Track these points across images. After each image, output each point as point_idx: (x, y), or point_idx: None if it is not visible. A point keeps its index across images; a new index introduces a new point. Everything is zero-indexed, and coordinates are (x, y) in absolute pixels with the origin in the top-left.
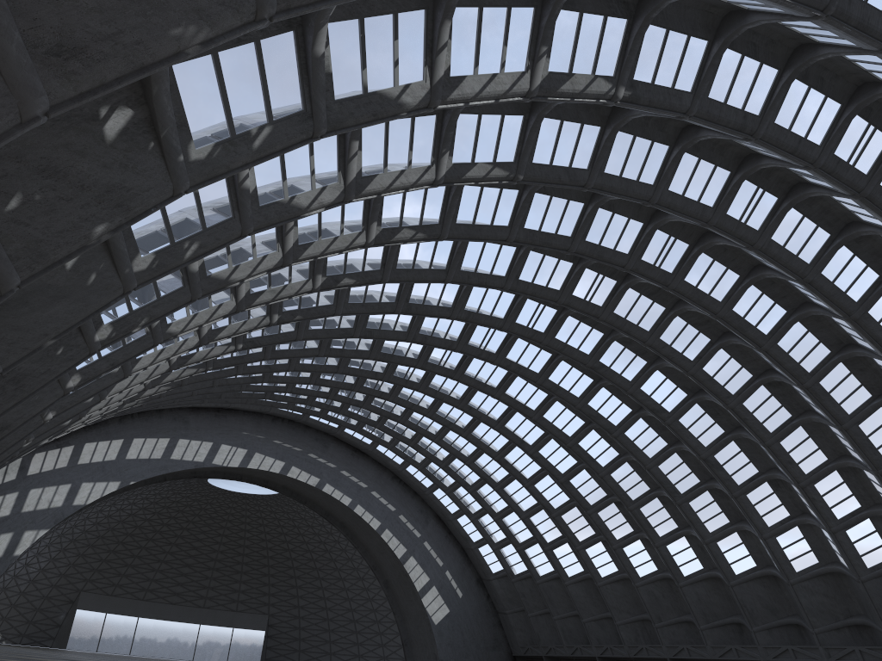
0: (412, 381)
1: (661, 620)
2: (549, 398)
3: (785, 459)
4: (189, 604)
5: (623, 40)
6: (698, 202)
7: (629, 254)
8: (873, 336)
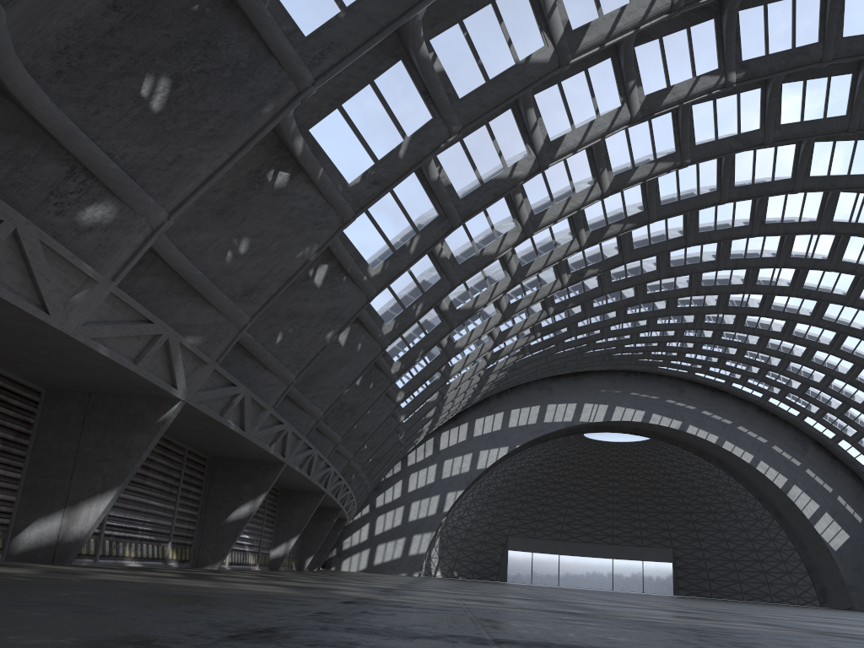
0: (725, 324)
1: None
2: None
3: None
4: (599, 542)
5: (716, 37)
6: None
7: None
8: None
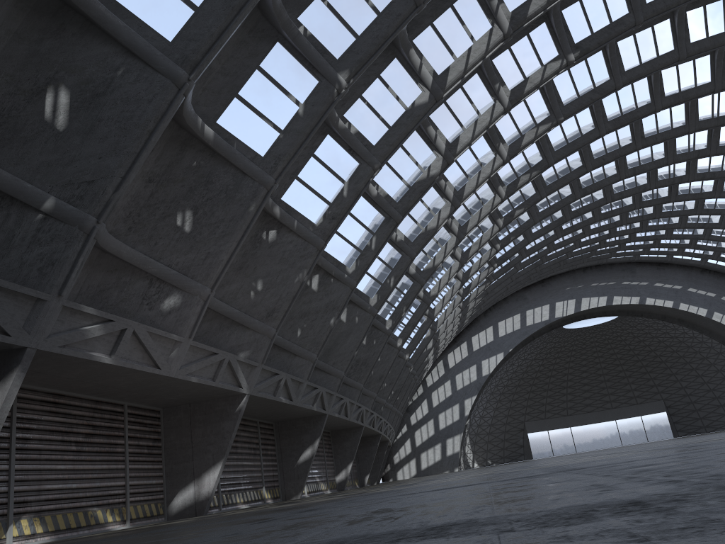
0: (646, 215)
1: None
2: None
3: None
4: (600, 409)
5: (550, 33)
6: None
7: (712, 81)
8: None
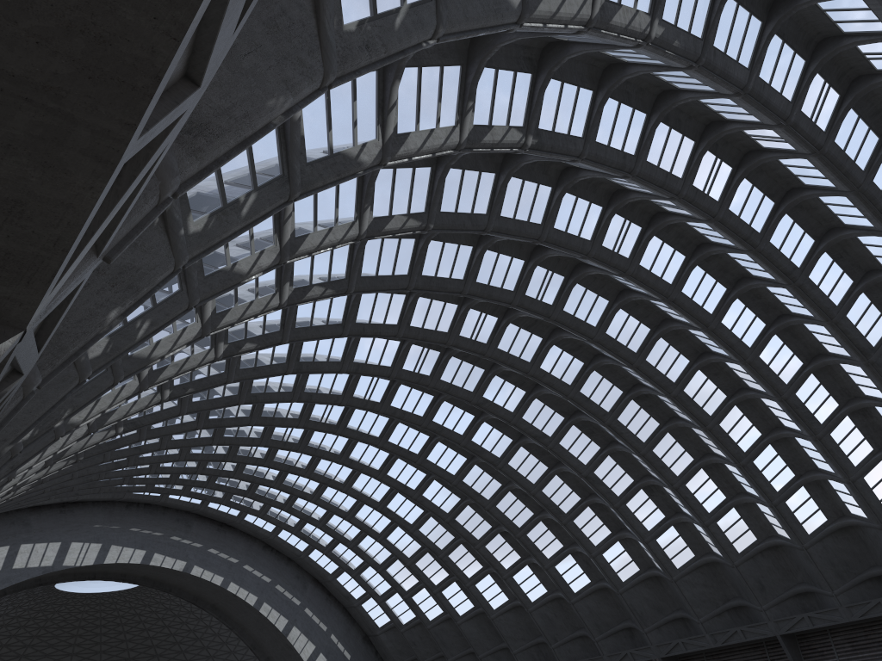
0: (290, 442)
1: (557, 639)
2: (431, 440)
3: (658, 465)
4: None
5: (529, 93)
6: (578, 237)
7: (514, 291)
8: (728, 342)
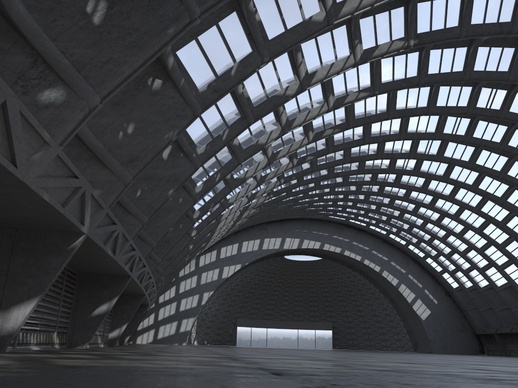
0: (373, 191)
1: None
2: (456, 187)
3: None
4: (290, 320)
5: (404, 17)
6: (496, 71)
7: (467, 106)
8: None
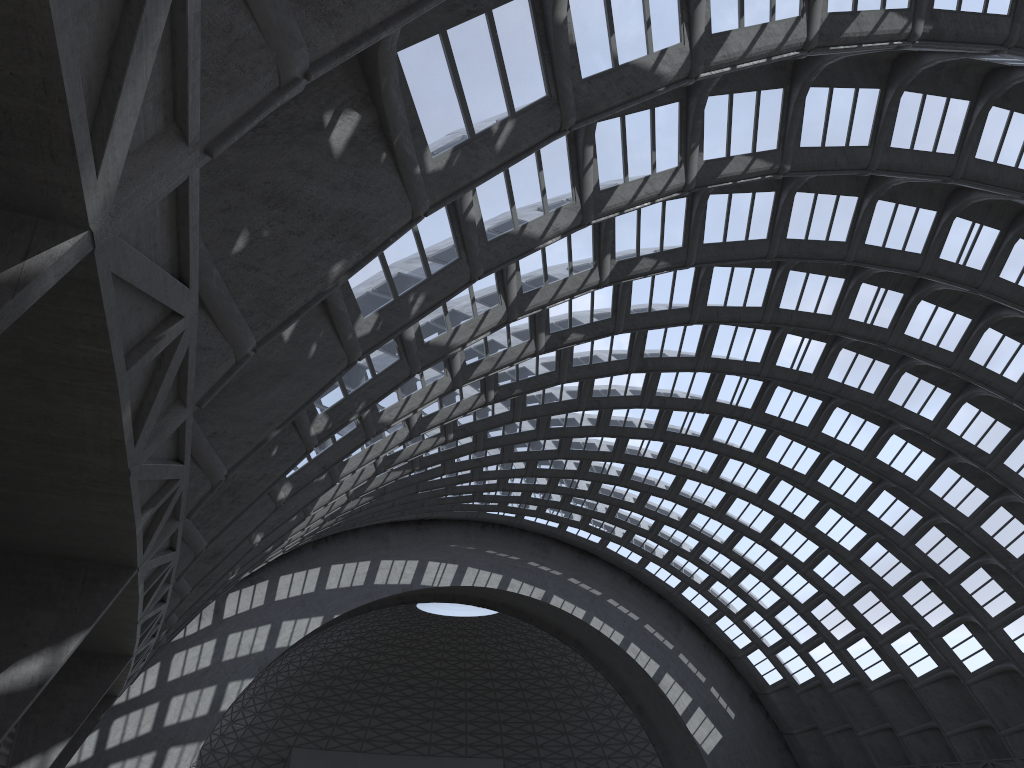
0: (647, 458)
1: (1009, 725)
2: (823, 458)
3: None
4: (411, 753)
5: None
6: (1015, 168)
7: (922, 253)
8: None
